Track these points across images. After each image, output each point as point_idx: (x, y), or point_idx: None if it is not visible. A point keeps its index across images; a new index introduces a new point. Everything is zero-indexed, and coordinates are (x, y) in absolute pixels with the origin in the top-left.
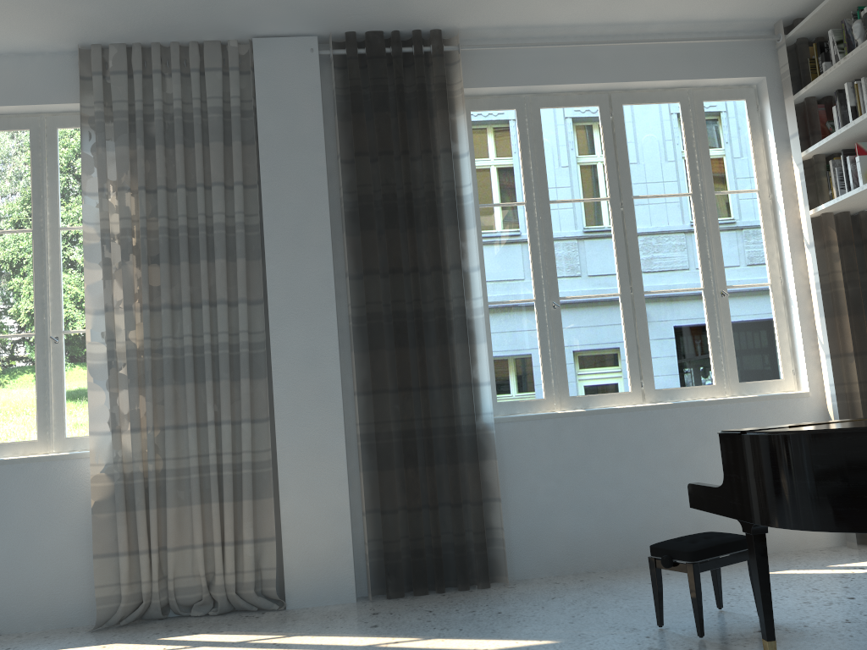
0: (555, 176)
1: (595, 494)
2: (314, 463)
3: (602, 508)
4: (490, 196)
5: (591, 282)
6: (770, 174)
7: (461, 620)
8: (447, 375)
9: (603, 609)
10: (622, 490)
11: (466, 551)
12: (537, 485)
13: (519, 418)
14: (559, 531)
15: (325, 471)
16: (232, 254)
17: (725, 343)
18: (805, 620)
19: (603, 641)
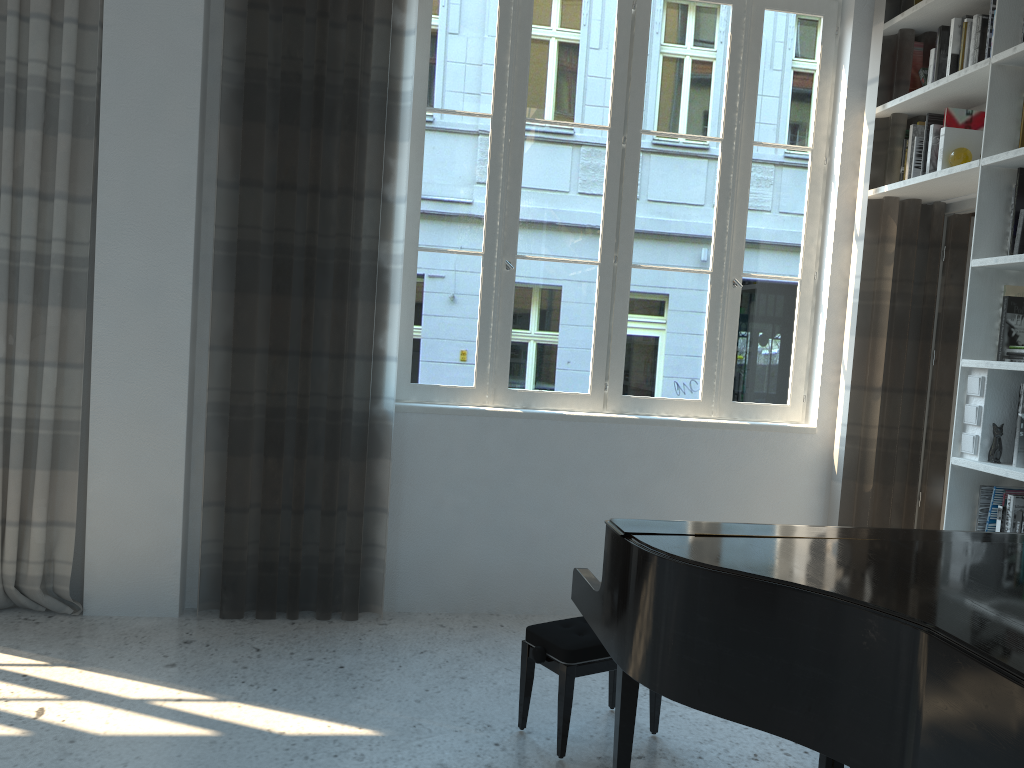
0: (540, 84)
1: (517, 520)
2: (141, 434)
3: (523, 538)
4: (444, 98)
5: (564, 241)
6: (833, 130)
7: (285, 673)
8: (339, 342)
9: (471, 683)
10: (553, 519)
11: (332, 572)
12: (443, 498)
13: (433, 410)
14: (462, 560)
15: (155, 447)
16: (55, 125)
17: (724, 348)
18: (705, 747)
19: (437, 742)
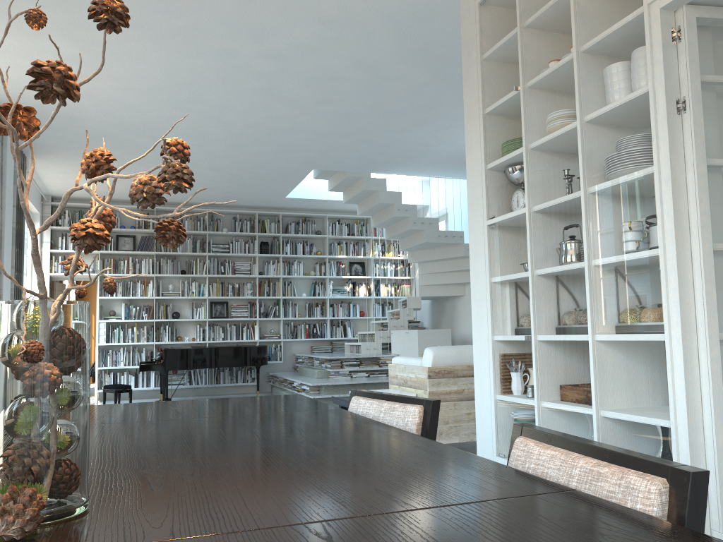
0: None
1: None
2: None
3: None
4: None
5: None
6: None
7: None
8: None
9: None
10: None
11: None
12: None
13: None
14: None
15: None
16: None
17: None
18: None
19: None
